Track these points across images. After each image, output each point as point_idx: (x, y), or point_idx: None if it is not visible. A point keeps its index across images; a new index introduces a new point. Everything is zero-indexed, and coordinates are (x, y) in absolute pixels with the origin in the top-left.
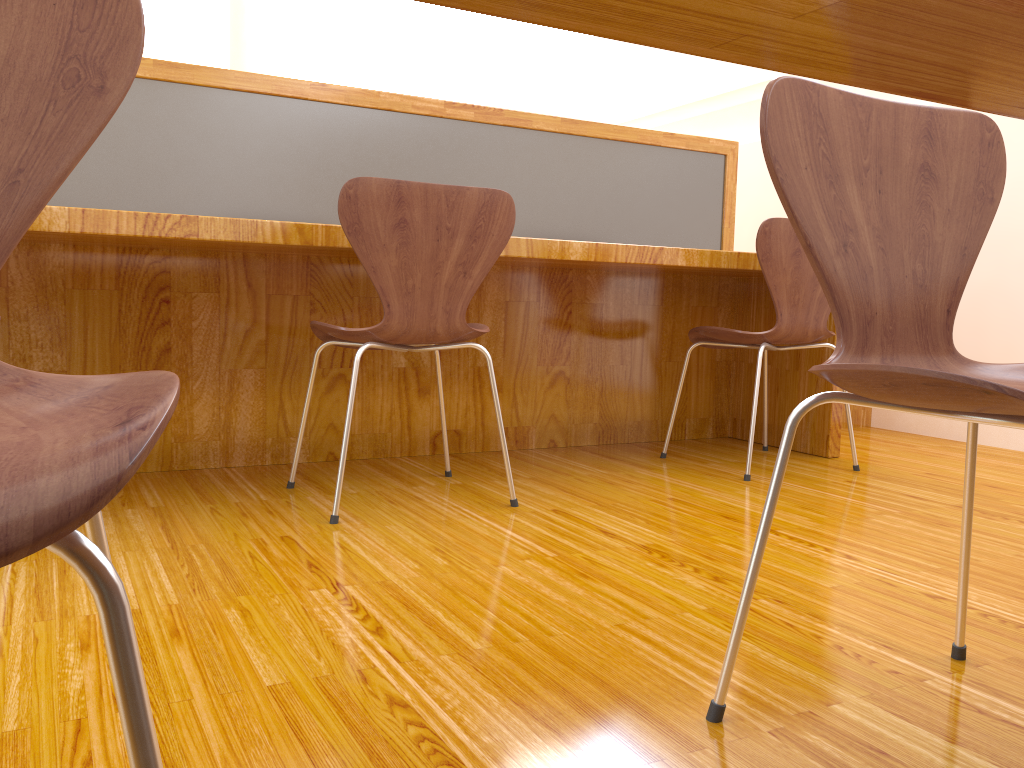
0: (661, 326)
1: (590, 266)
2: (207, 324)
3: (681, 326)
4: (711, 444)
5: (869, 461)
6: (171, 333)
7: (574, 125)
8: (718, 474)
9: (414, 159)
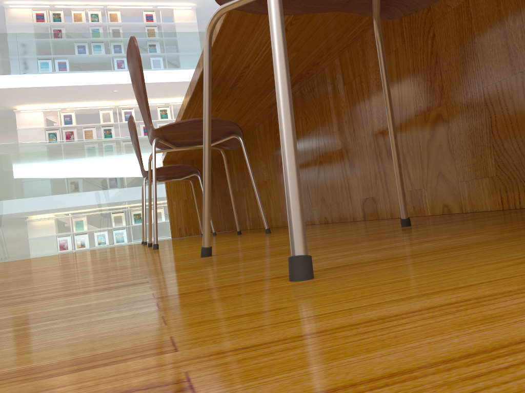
0: None
1: None
2: None
3: None
4: None
5: None
6: (280, 154)
7: None
8: (260, 247)
9: None
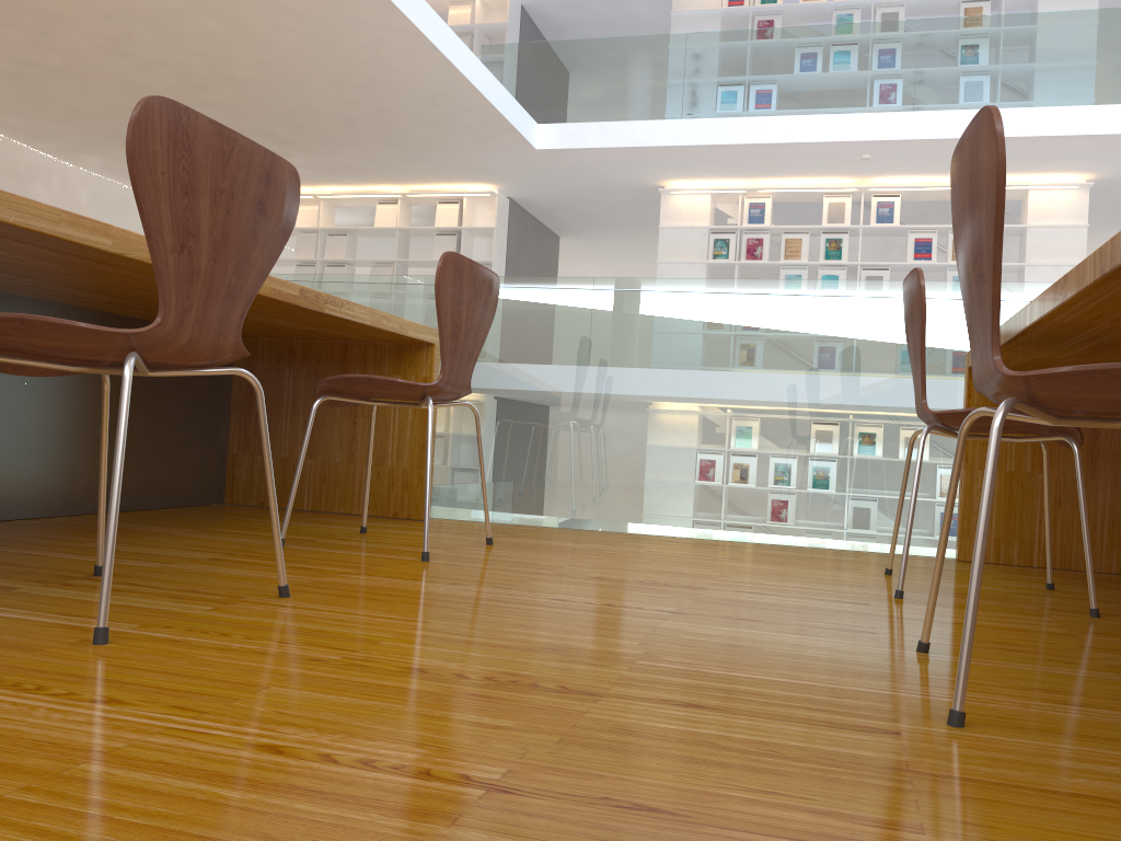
0: None
1: None
2: None
3: None
4: None
5: None
6: None
7: None
8: None
9: None
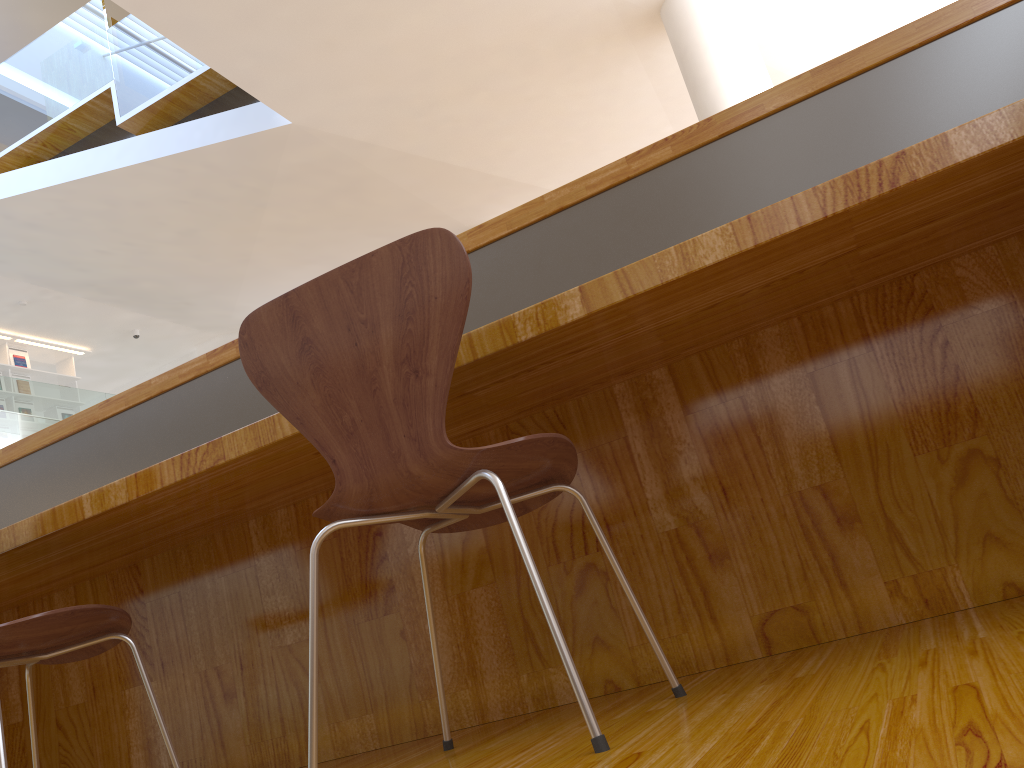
0: None
1: (872, 254)
2: None
3: None
4: None
5: None
6: (390, 568)
7: (837, 67)
8: None
9: (612, 247)
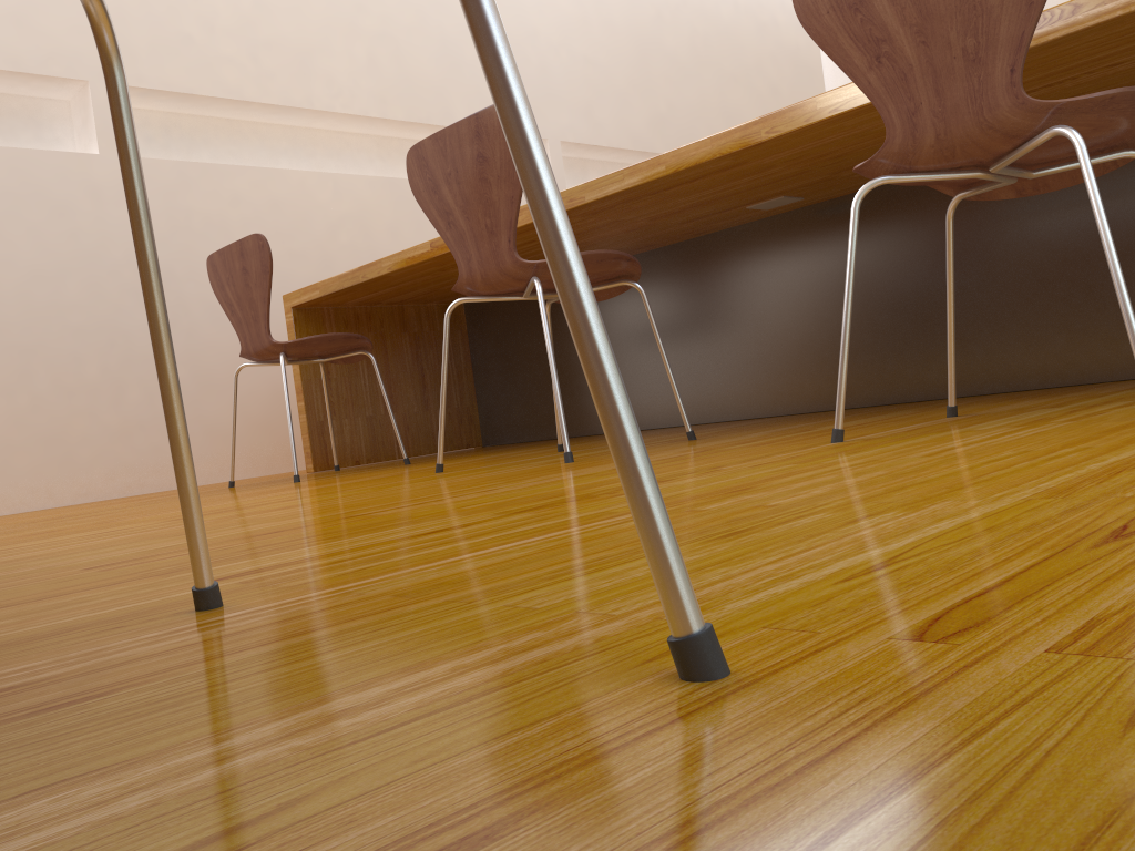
0: None
1: None
2: None
3: None
4: None
5: None
6: None
7: None
8: None
9: None
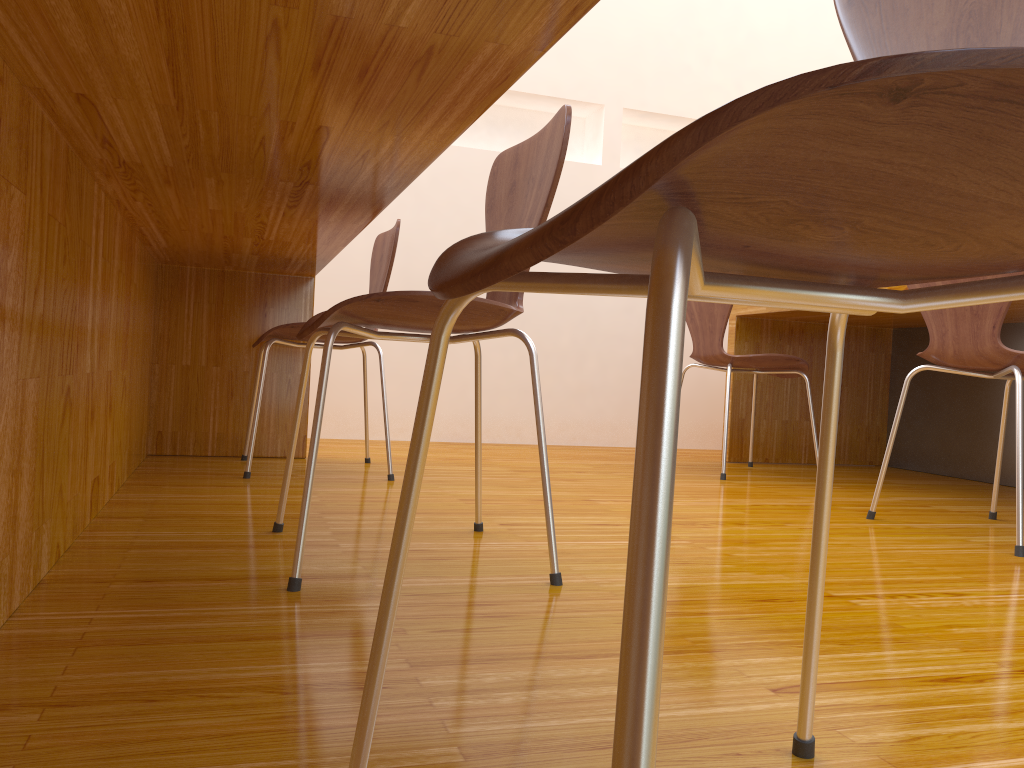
0: (144, 318)
1: (232, 237)
2: (16, 268)
3: (147, 319)
4: (185, 462)
5: (330, 456)
6: None
7: None
8: (356, 480)
9: None
